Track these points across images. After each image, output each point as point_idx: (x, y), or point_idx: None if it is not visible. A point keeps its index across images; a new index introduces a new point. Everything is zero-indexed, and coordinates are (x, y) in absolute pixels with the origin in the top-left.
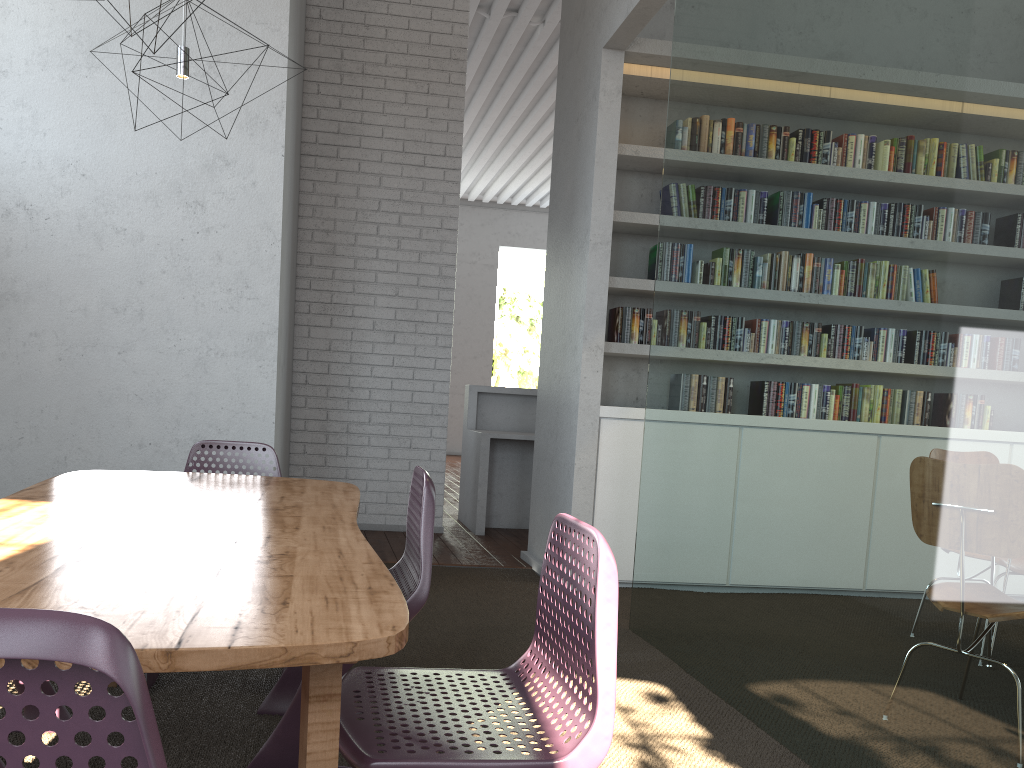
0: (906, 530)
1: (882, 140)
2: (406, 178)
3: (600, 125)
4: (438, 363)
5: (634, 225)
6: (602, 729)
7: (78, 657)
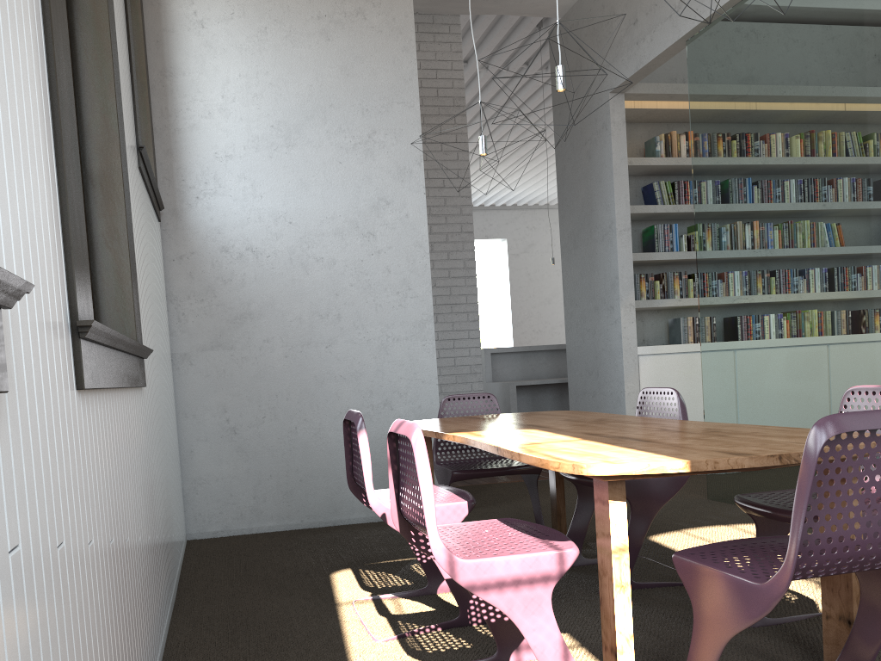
0: None
1: None
2: (432, 197)
3: (614, 147)
4: (471, 334)
5: (633, 214)
6: None
7: None
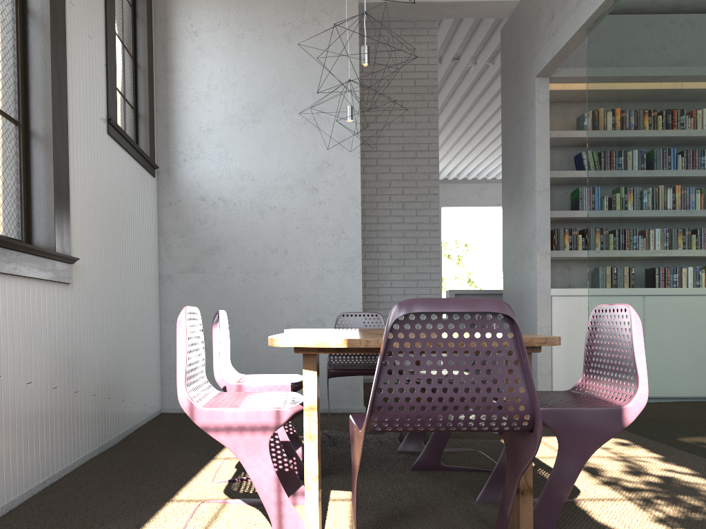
0: None
1: None
2: (405, 166)
3: (537, 121)
4: (432, 276)
5: (560, 178)
6: (642, 392)
7: (500, 311)
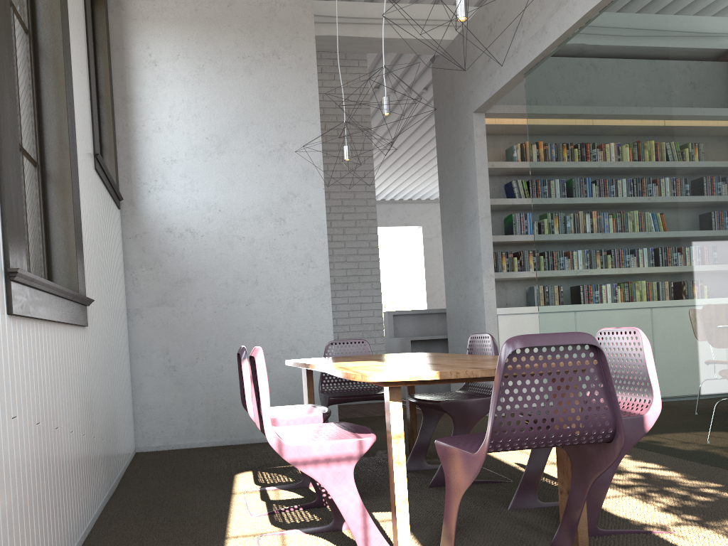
0: (723, 331)
1: (676, 156)
2: (344, 192)
3: (477, 153)
4: (374, 299)
5: (495, 205)
6: (657, 401)
7: (590, 342)
